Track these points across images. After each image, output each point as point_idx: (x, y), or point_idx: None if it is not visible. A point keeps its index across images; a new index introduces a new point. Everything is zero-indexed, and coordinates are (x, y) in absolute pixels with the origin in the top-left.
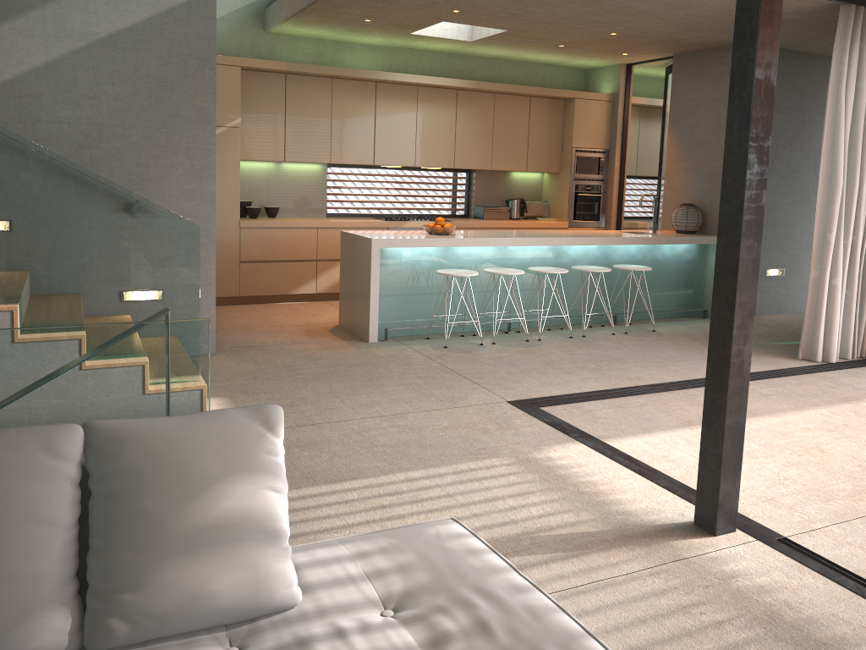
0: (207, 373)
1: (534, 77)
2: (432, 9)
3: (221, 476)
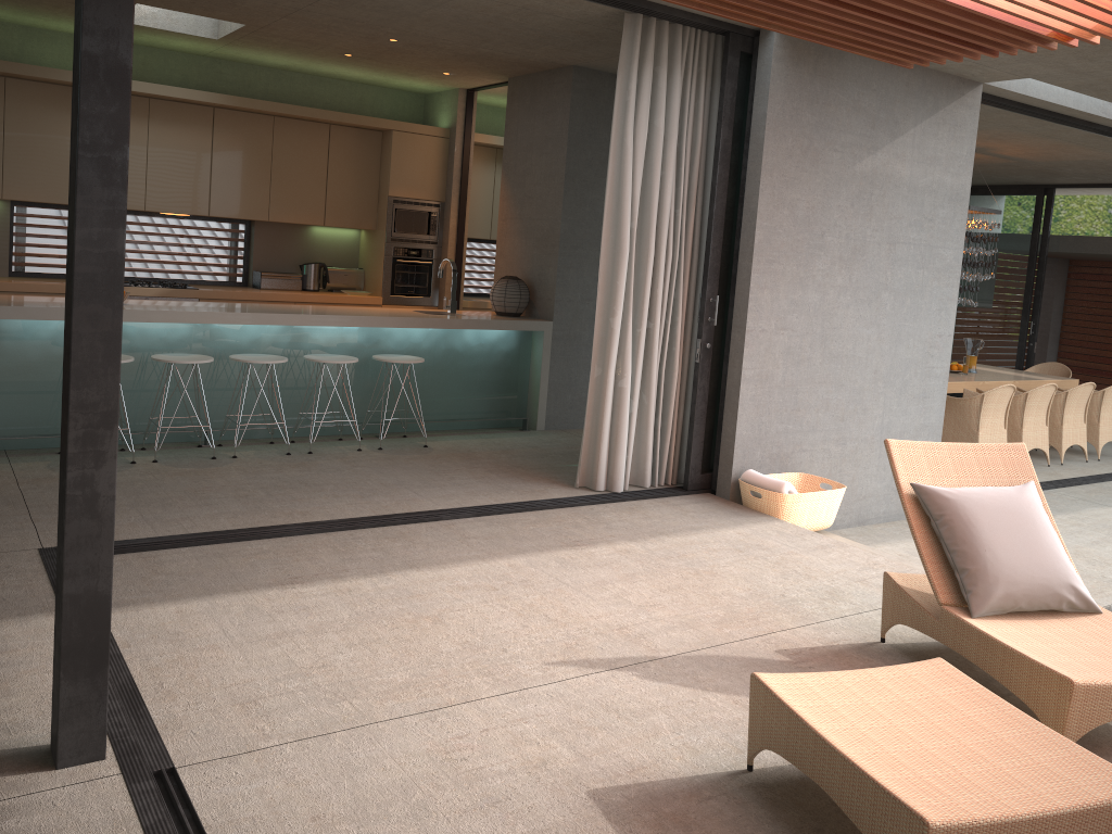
0: None
1: (347, 99)
2: None
3: None
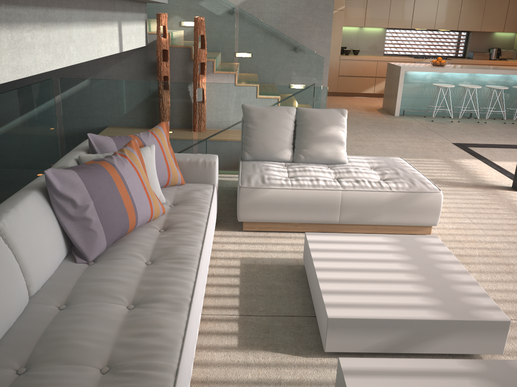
0: (325, 104)
1: None
2: None
3: (329, 125)
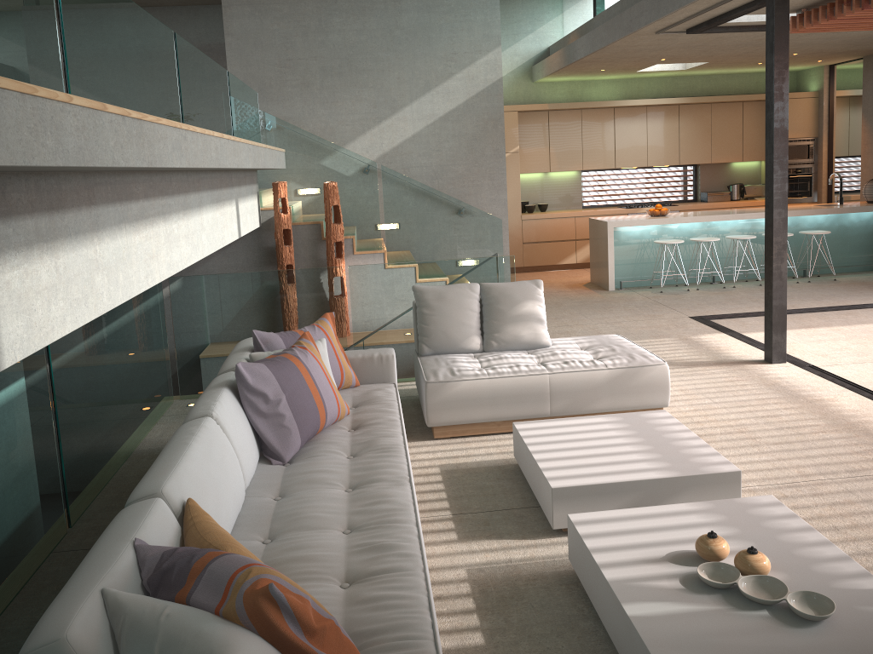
0: (514, 277)
1: (748, 84)
2: (645, 61)
3: (523, 300)
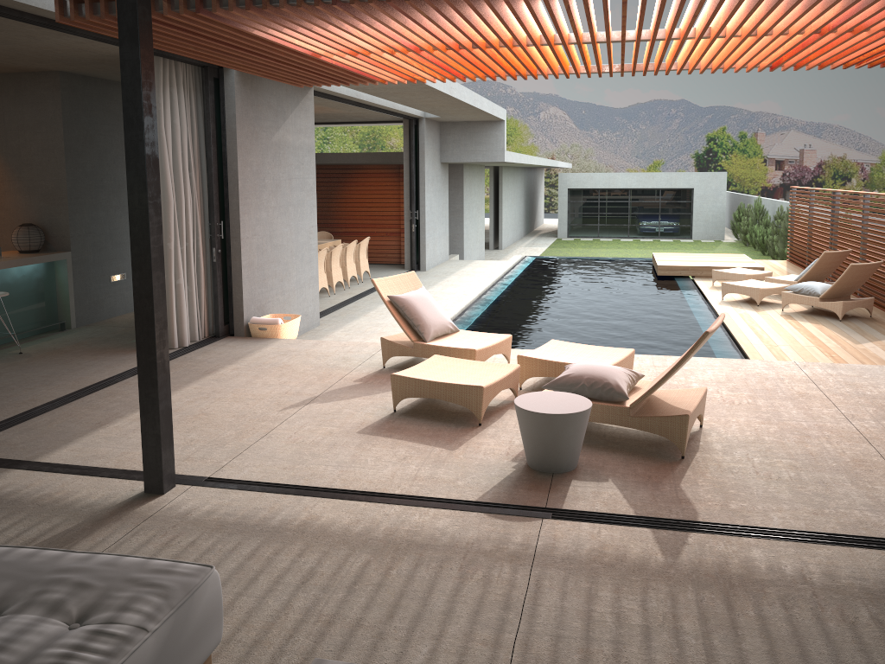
0: None
1: None
2: None
3: None
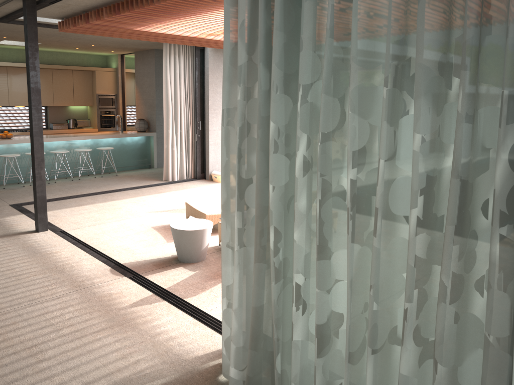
0: None
1: (78, 60)
2: None
3: None
